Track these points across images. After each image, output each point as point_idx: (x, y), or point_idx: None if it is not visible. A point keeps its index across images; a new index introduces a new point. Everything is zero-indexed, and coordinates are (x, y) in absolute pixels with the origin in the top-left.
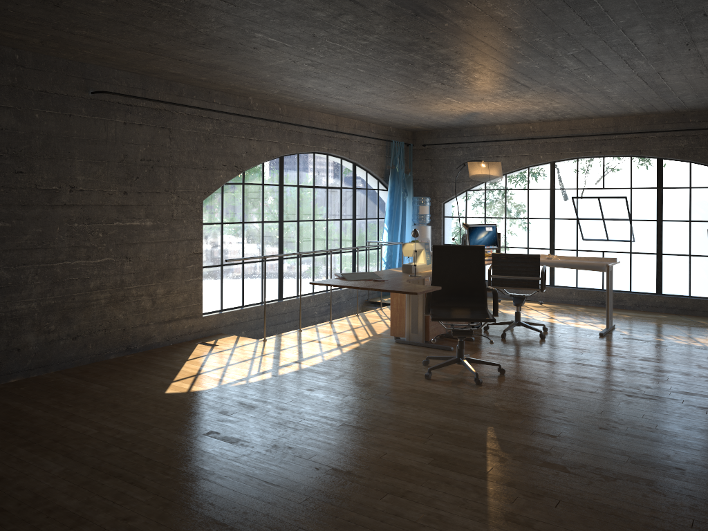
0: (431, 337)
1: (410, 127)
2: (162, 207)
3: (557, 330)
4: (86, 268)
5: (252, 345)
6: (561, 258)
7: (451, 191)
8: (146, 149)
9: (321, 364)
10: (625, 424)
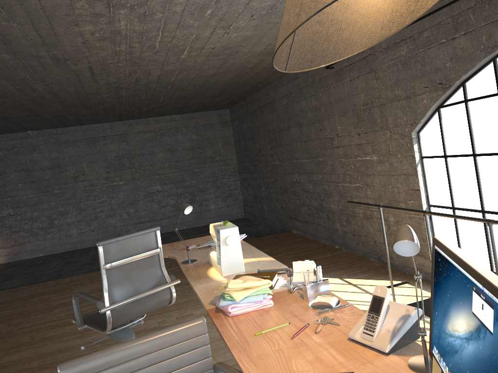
0: None
1: None
2: (381, 143)
3: None
4: (350, 189)
5: None
6: None
7: None
8: (363, 95)
9: None
10: None
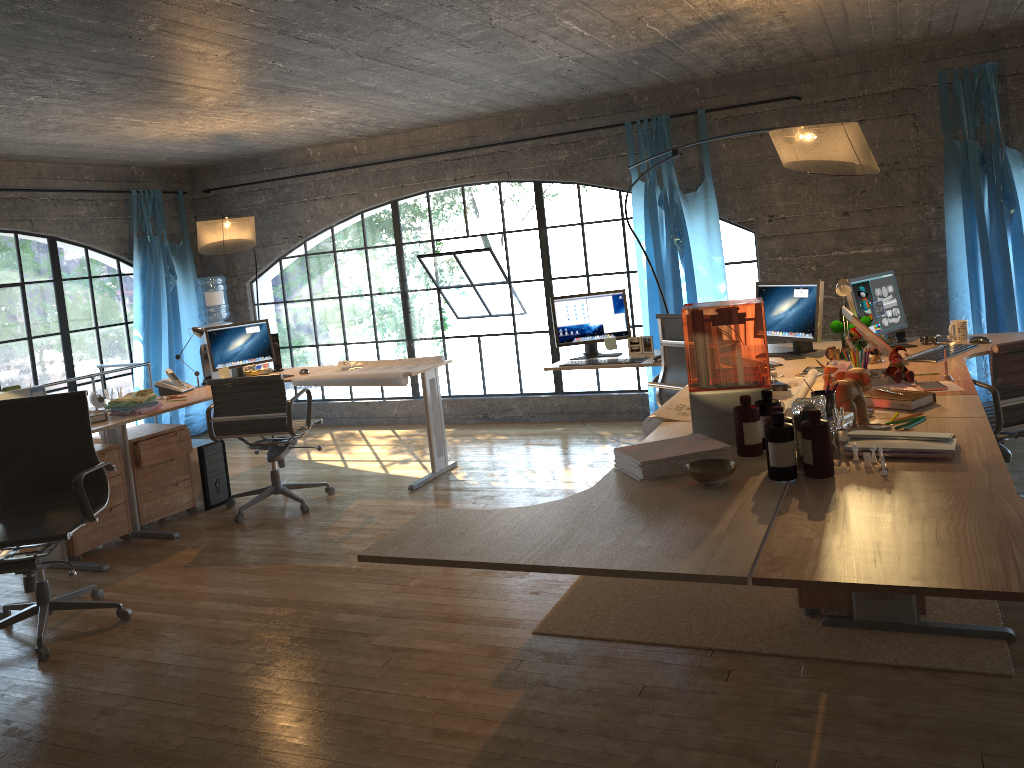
0: (85, 548)
1: (169, 164)
2: None
3: (355, 487)
4: None
5: None
6: (367, 364)
7: (258, 263)
8: None
9: None
10: (199, 727)
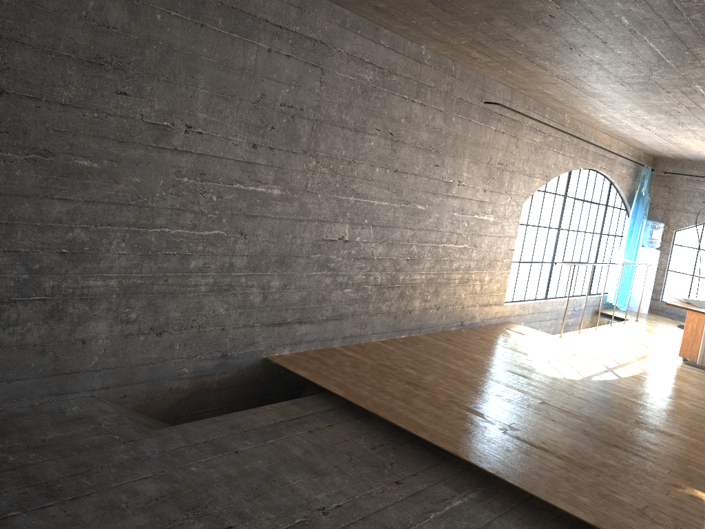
0: None
1: (660, 154)
2: (500, 206)
3: None
4: (453, 251)
5: (556, 340)
6: None
7: (687, 222)
8: (502, 154)
9: (645, 373)
10: None
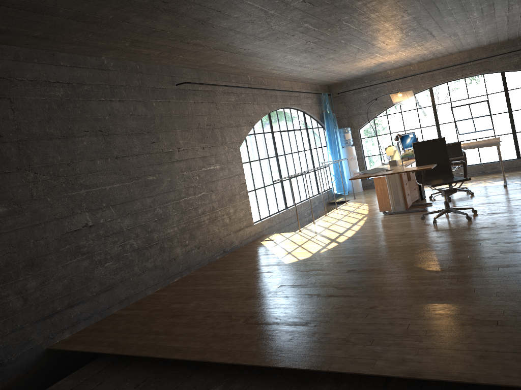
0: (408, 206)
1: (329, 82)
2: (221, 155)
3: (474, 189)
4: (195, 201)
5: (296, 235)
6: (462, 145)
7: (363, 120)
8: (207, 118)
9: (357, 233)
10: None
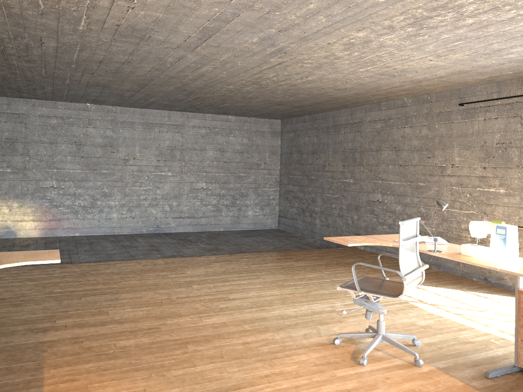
0: None
1: None
2: (513, 179)
3: None
4: (459, 215)
5: None
6: None
7: None
8: (500, 135)
9: (436, 315)
10: (193, 351)
